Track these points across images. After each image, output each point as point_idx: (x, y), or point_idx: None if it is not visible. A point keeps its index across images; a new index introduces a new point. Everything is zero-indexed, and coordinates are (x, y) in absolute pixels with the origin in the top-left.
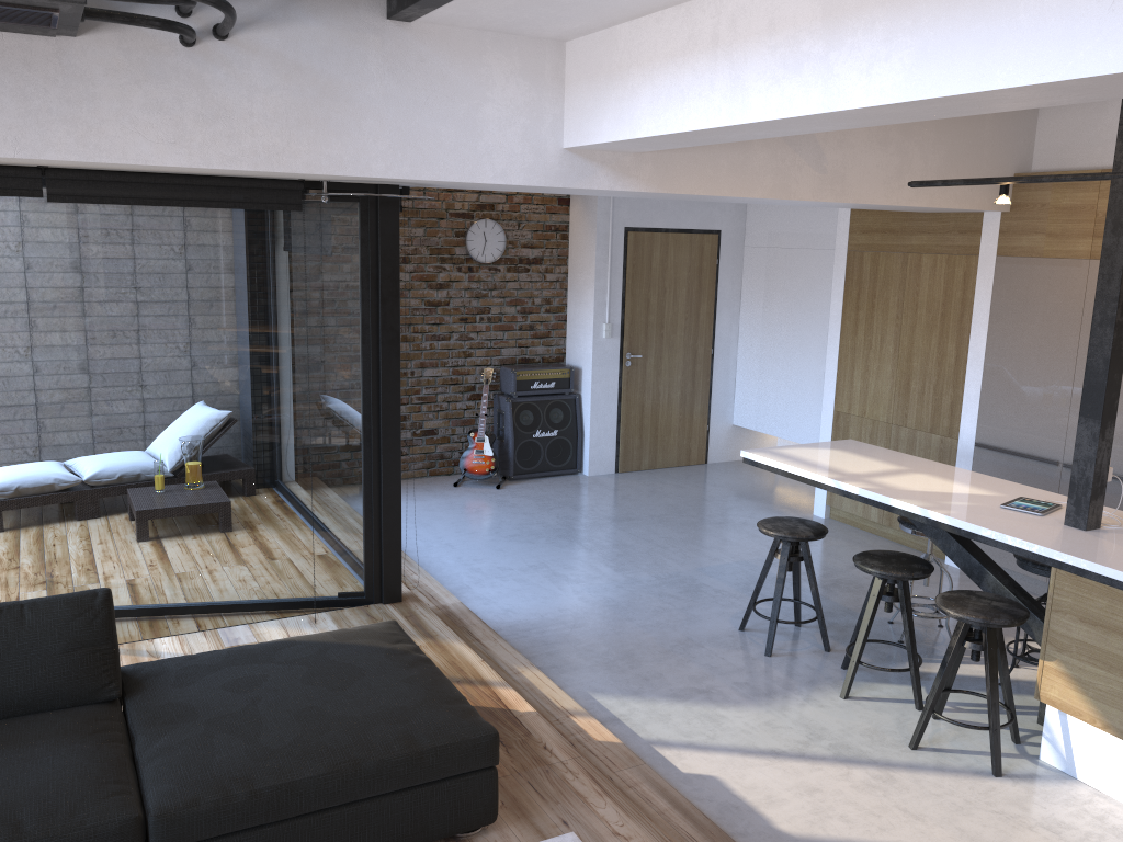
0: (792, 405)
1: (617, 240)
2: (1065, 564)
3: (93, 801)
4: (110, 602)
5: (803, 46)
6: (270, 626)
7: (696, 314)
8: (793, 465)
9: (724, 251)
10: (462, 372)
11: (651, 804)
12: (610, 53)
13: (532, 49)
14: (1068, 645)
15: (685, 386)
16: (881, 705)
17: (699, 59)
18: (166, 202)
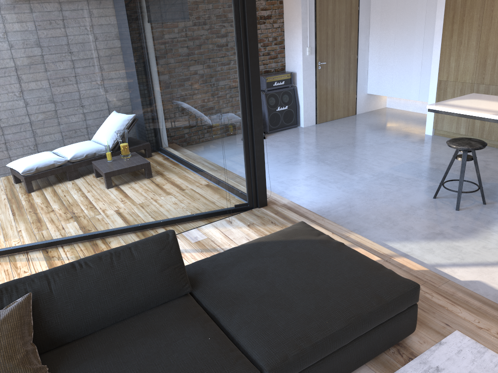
0: (402, 80)
1: (311, 1)
2: None
3: (229, 368)
4: (176, 238)
5: None
6: (208, 228)
7: (349, 37)
8: (464, 110)
9: (361, 2)
10: None
11: (470, 303)
12: None
13: None
14: None
15: (345, 76)
16: None
17: None
18: None
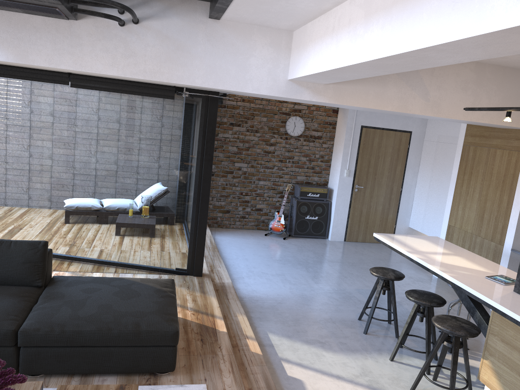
0: (436, 220)
1: (357, 131)
2: (497, 309)
3: (0, 320)
4: (45, 246)
5: (357, 31)
6: (141, 276)
7: (394, 170)
8: (393, 242)
9: (412, 141)
10: (277, 184)
11: (257, 383)
12: (304, 36)
13: (276, 34)
14: (494, 352)
15: (385, 204)
16: (408, 368)
17: (328, 38)
18: (117, 91)
